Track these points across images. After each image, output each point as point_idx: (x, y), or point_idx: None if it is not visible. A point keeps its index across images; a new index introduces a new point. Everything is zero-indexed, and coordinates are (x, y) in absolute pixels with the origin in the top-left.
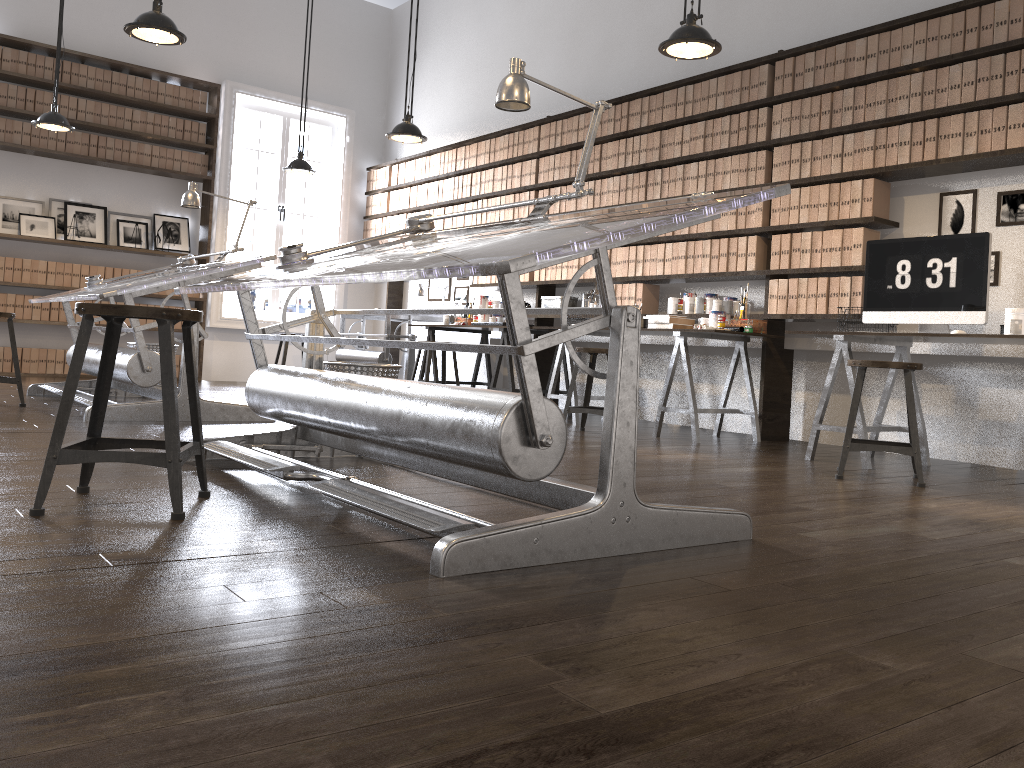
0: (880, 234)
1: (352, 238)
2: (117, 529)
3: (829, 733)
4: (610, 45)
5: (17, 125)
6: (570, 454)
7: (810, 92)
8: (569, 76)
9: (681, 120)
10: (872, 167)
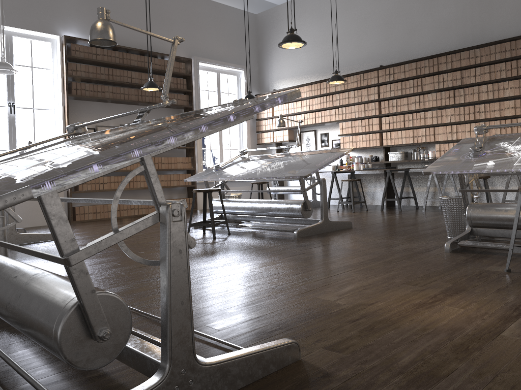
0: None
1: (250, 130)
2: None
3: None
4: (412, 30)
5: (106, 88)
6: None
7: None
8: (386, 45)
9: (474, 65)
10: None
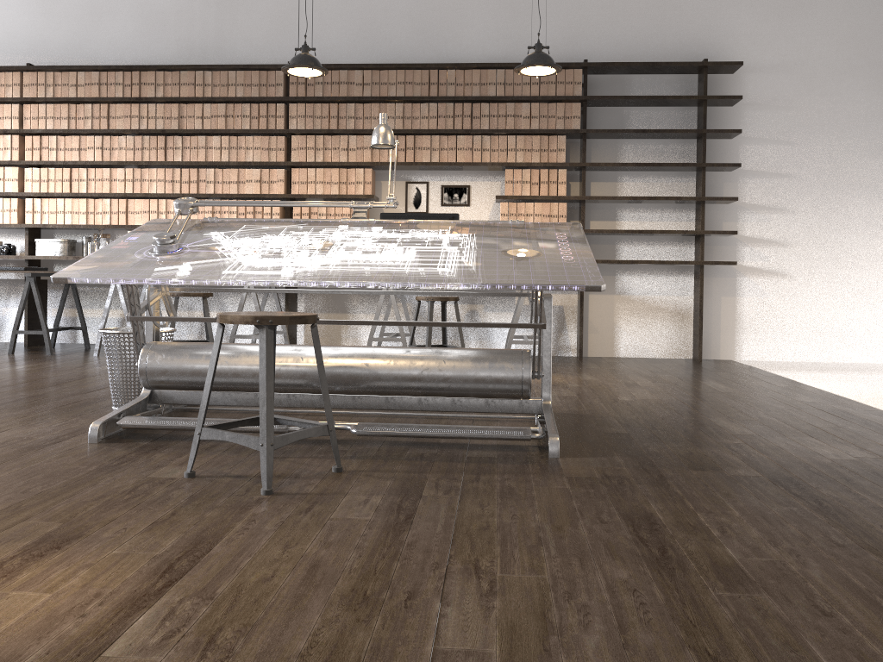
0: None
1: None
2: (353, 484)
3: (796, 462)
4: (98, 10)
5: None
6: None
7: (321, 100)
8: (44, 27)
9: (202, 99)
10: (371, 161)
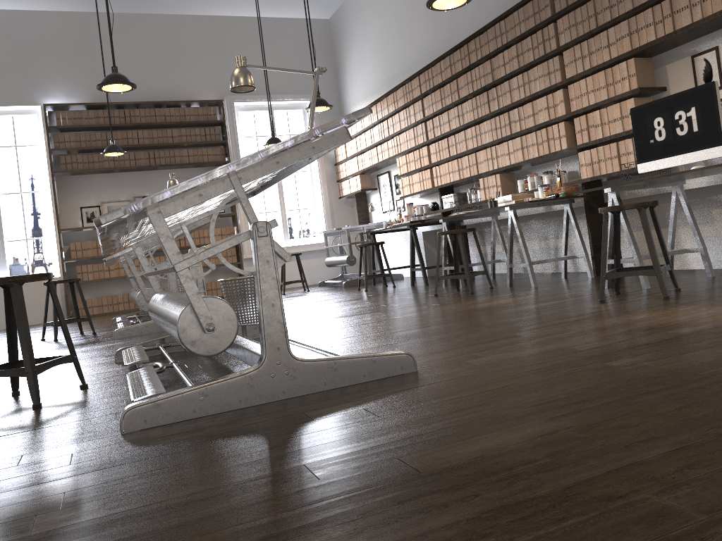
0: (654, 99)
1: (330, 180)
2: None
3: (157, 540)
4: None
5: (105, 156)
6: (408, 314)
7: (578, 3)
8: (434, 35)
9: (500, 48)
10: (631, 49)
